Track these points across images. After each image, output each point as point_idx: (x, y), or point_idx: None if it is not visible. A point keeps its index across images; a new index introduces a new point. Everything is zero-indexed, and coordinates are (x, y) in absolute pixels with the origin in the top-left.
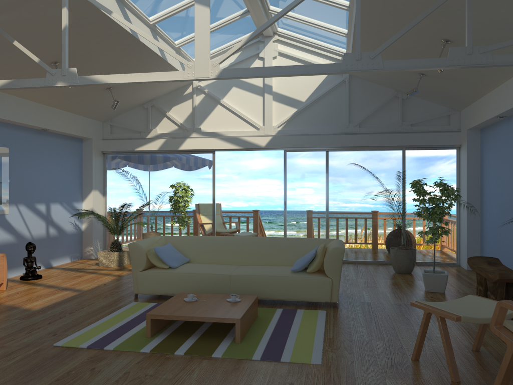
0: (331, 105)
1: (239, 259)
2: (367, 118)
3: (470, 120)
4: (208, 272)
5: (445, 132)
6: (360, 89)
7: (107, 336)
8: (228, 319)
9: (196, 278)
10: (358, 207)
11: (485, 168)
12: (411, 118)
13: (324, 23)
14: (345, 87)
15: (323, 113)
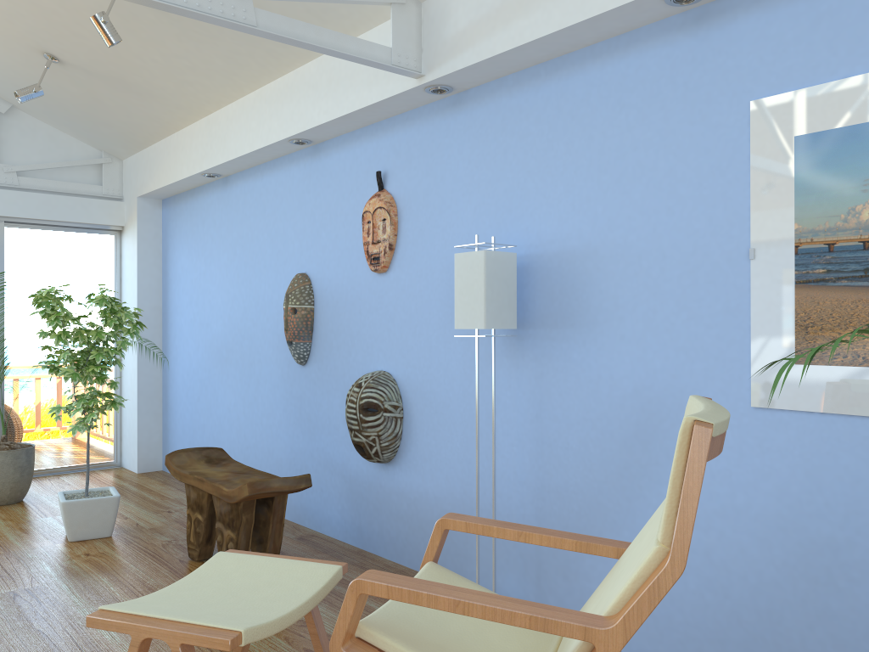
0: None
1: None
2: None
3: (145, 178)
4: None
5: (93, 197)
6: None
7: None
8: None
9: None
10: None
11: (174, 274)
12: (18, 157)
13: None
14: None
15: None
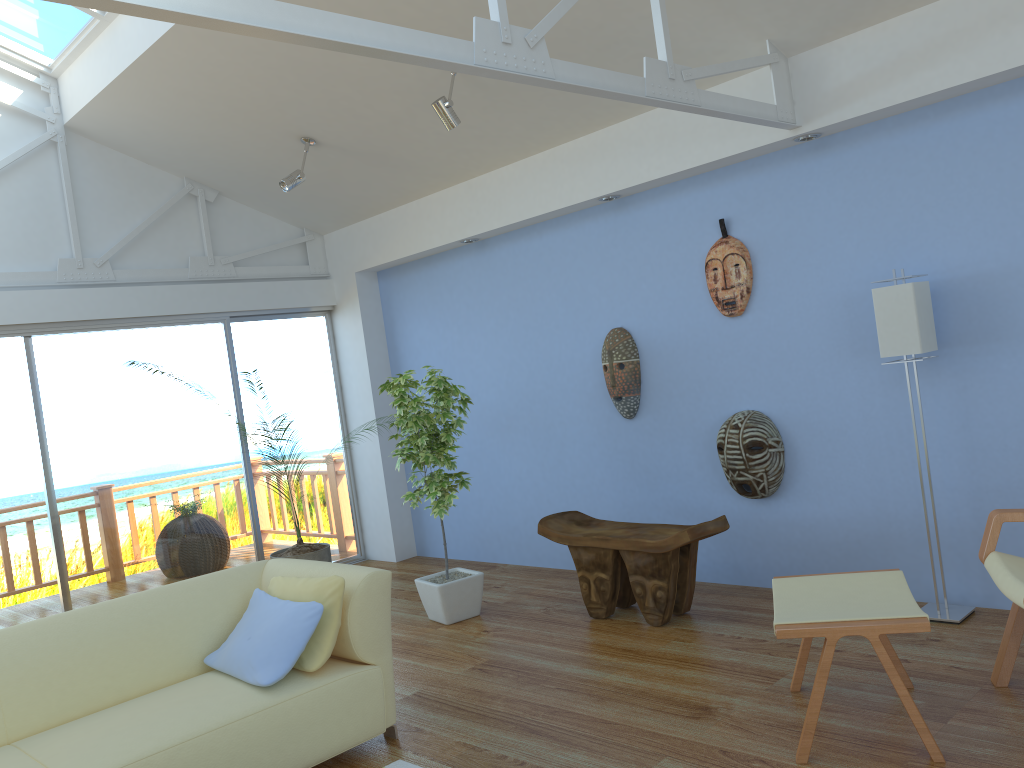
0: (23, 205)
1: None
2: (128, 245)
3: (366, 251)
4: None
5: (301, 279)
6: (100, 169)
7: None
8: None
9: None
10: (140, 478)
11: (407, 348)
12: (230, 247)
13: None
14: (57, 161)
15: None
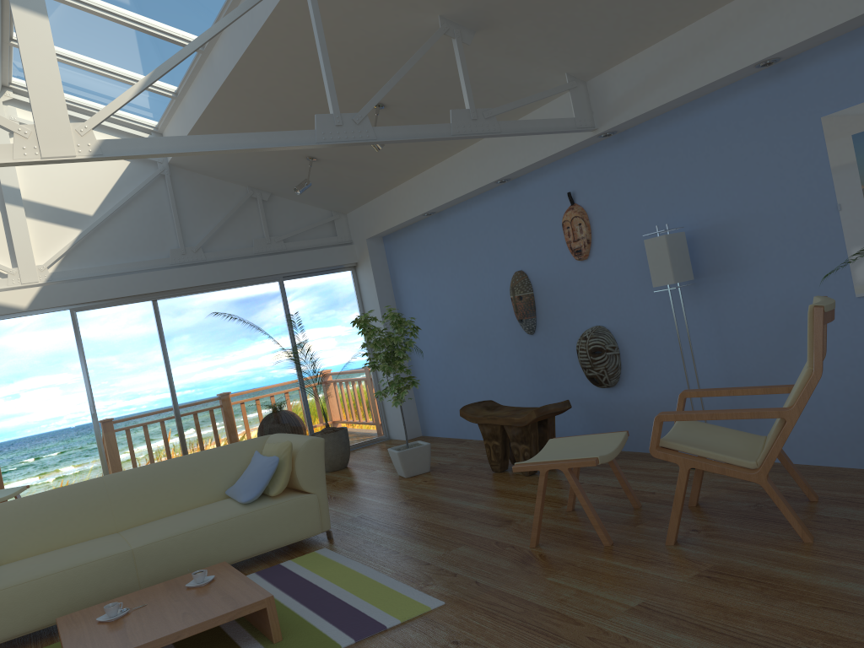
0: (147, 217)
1: (107, 522)
2: (213, 236)
3: (371, 224)
4: (81, 561)
5: (332, 246)
6: (192, 188)
7: None
8: (251, 605)
9: (57, 584)
10: (229, 387)
11: (404, 289)
12: (281, 229)
13: (133, 71)
14: (166, 186)
15: (134, 233)
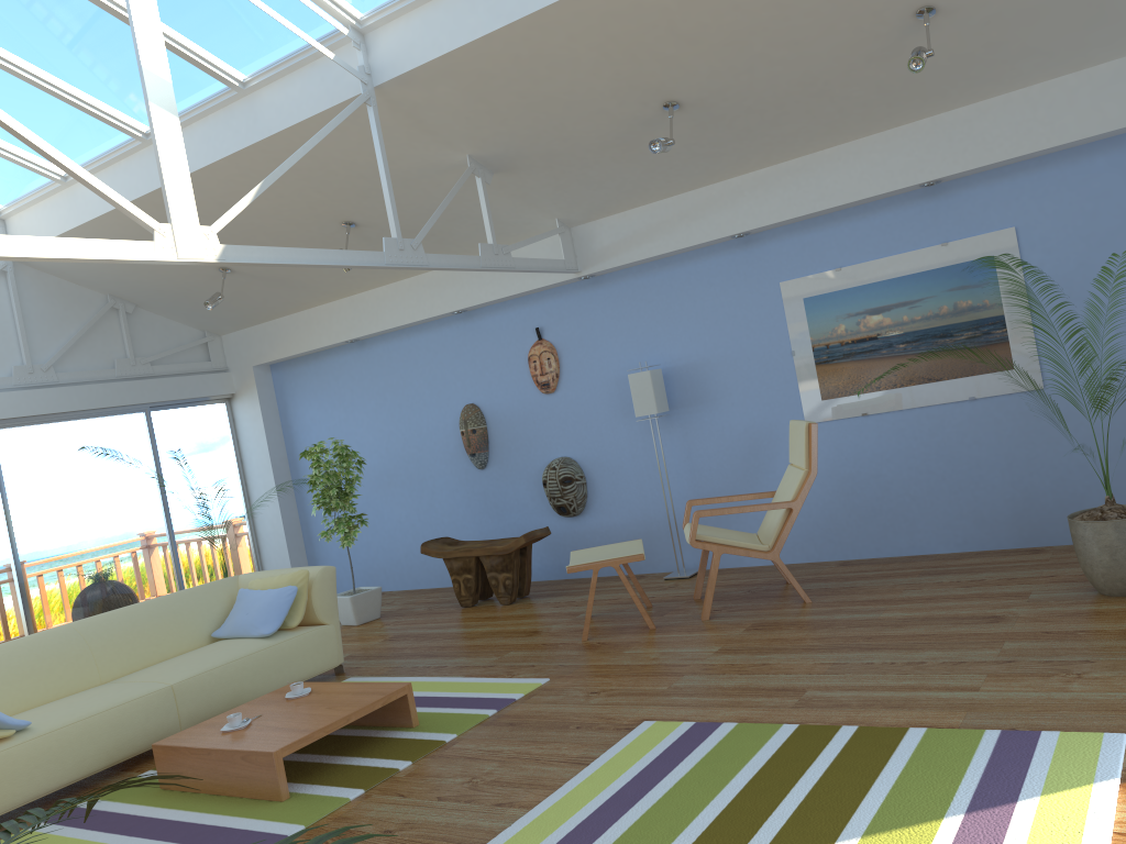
0: None
1: (91, 673)
2: (65, 352)
3: (262, 349)
4: (122, 700)
5: (204, 373)
6: (40, 291)
7: (217, 842)
8: (397, 691)
9: (104, 724)
10: (86, 542)
11: (300, 426)
12: (146, 349)
13: (21, 146)
14: (7, 286)
15: None
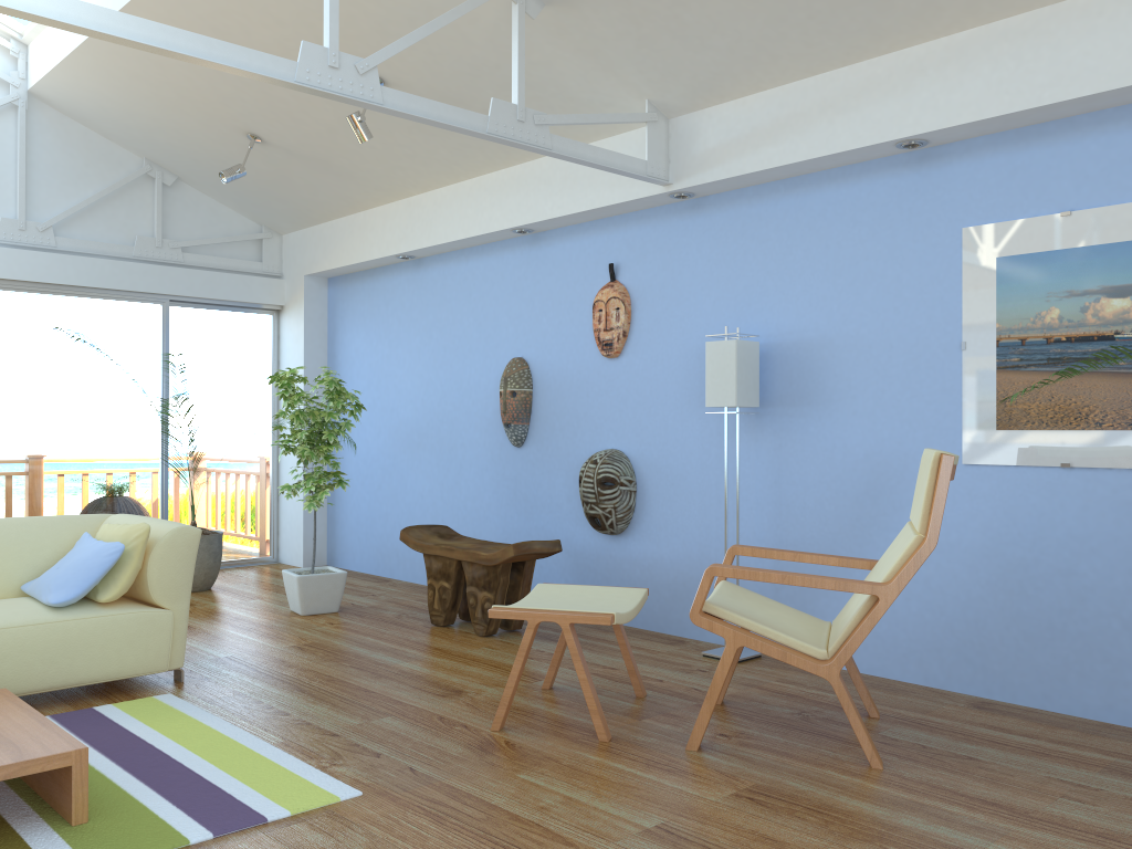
0: None
1: None
2: (75, 215)
3: (316, 255)
4: None
5: (252, 275)
6: (58, 138)
7: None
8: (47, 758)
9: None
10: (51, 442)
11: (344, 357)
12: (182, 232)
13: None
14: (16, 124)
15: None
